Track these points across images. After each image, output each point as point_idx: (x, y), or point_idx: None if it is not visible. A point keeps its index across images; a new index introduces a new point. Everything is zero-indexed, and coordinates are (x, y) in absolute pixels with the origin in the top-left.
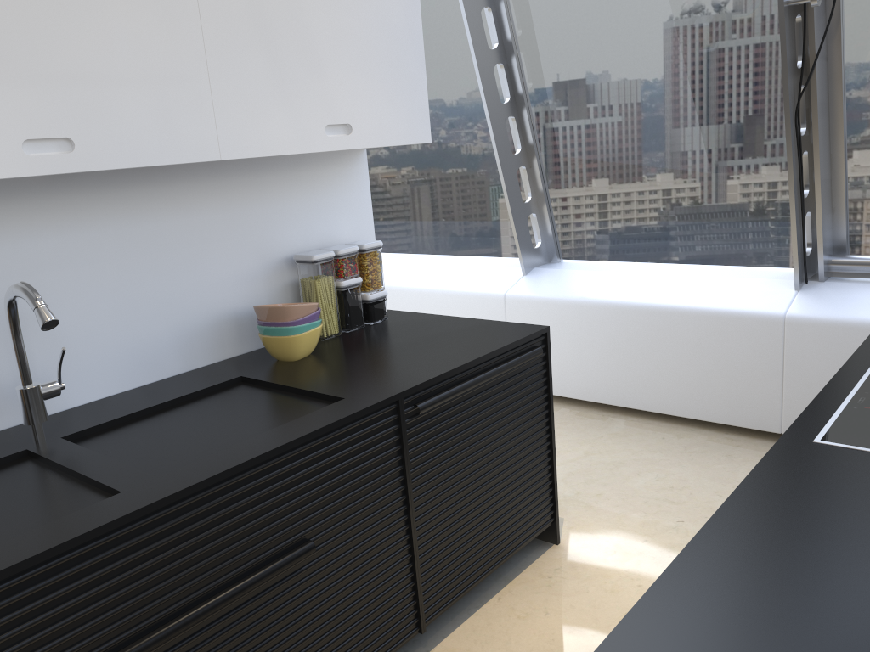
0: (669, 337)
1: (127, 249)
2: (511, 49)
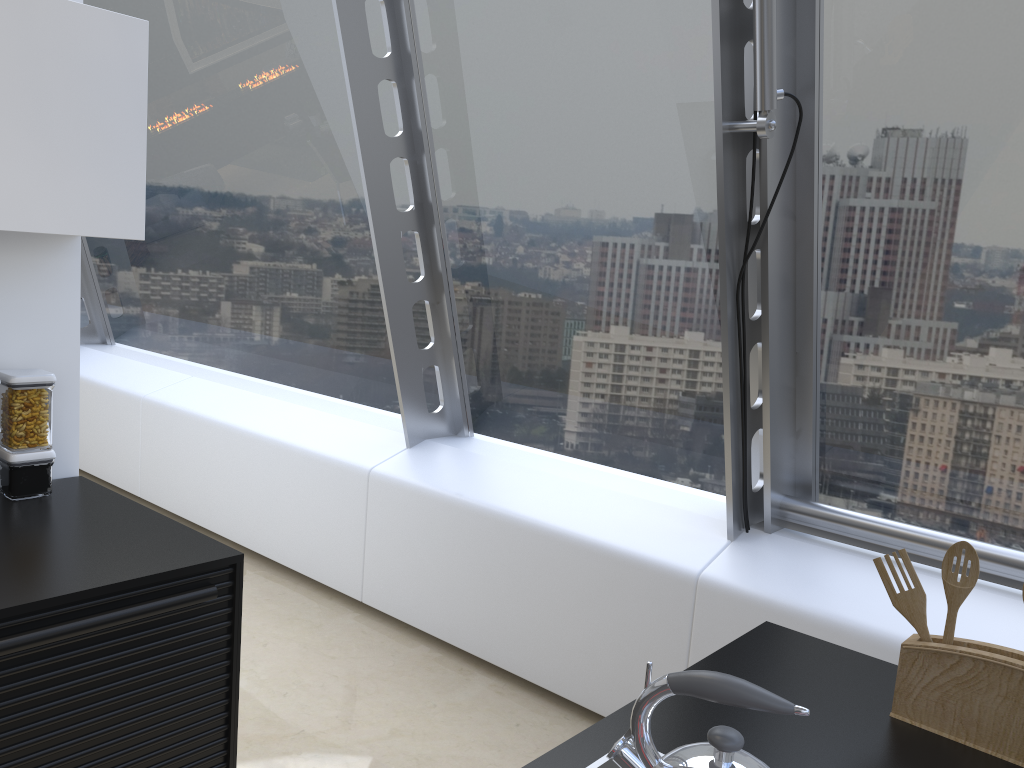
0: (553, 575)
1: None
2: (421, 142)
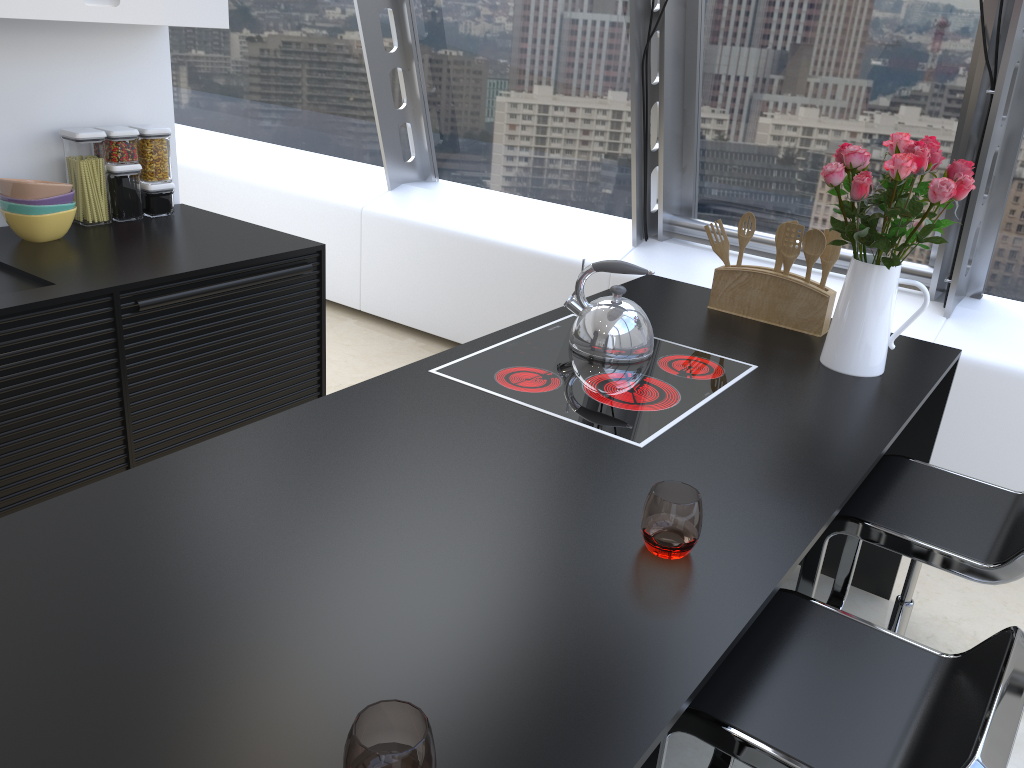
0: (510, 277)
1: None
2: None
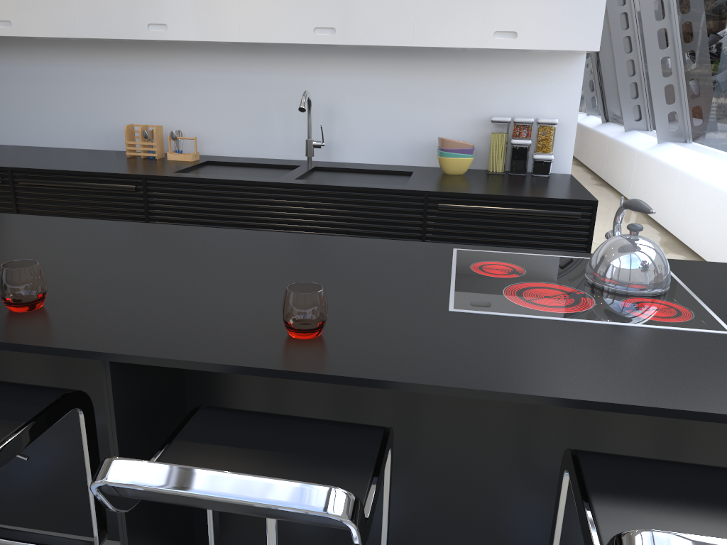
0: None
1: (390, 91)
2: None
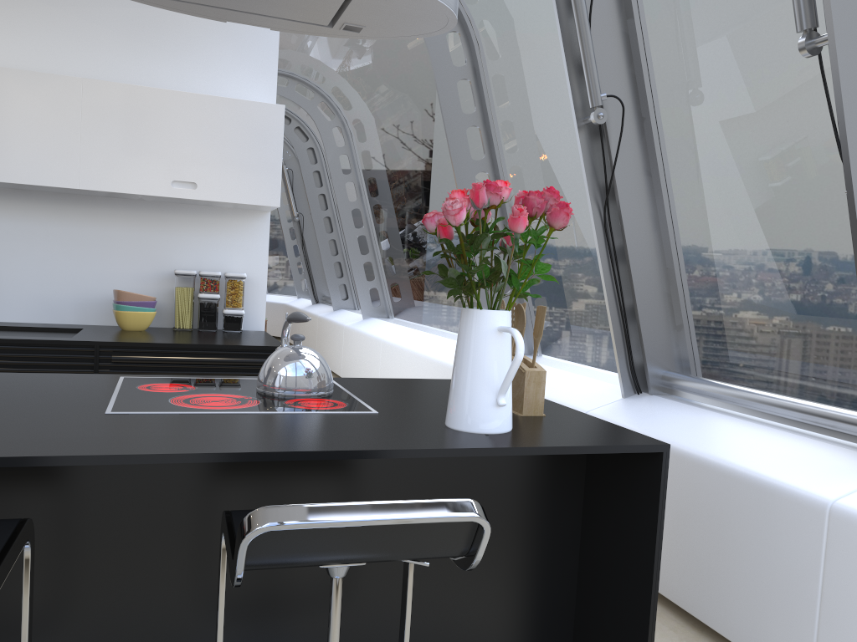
0: None
1: (53, 239)
2: (496, 161)
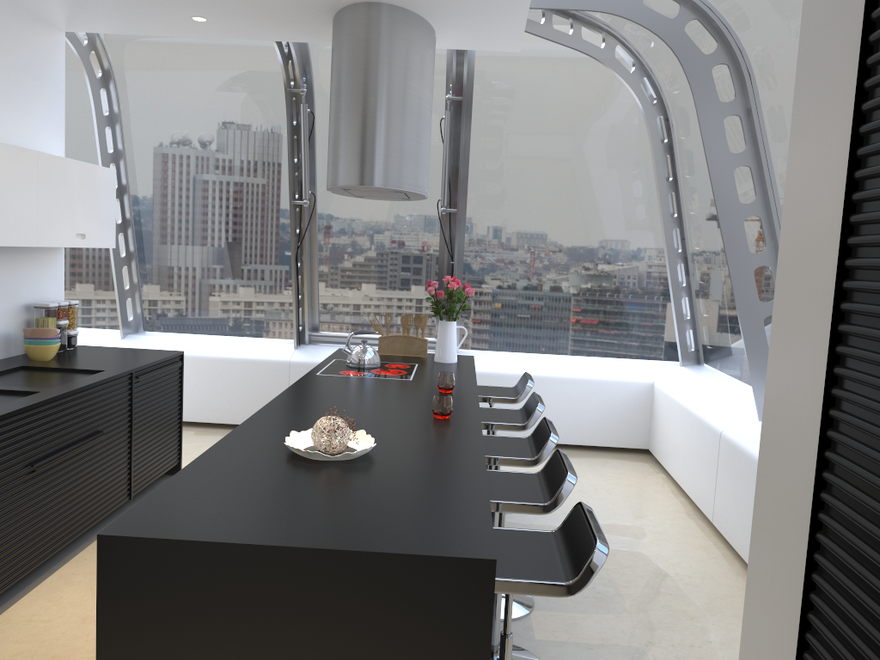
0: (226, 375)
1: None
2: (126, 191)
